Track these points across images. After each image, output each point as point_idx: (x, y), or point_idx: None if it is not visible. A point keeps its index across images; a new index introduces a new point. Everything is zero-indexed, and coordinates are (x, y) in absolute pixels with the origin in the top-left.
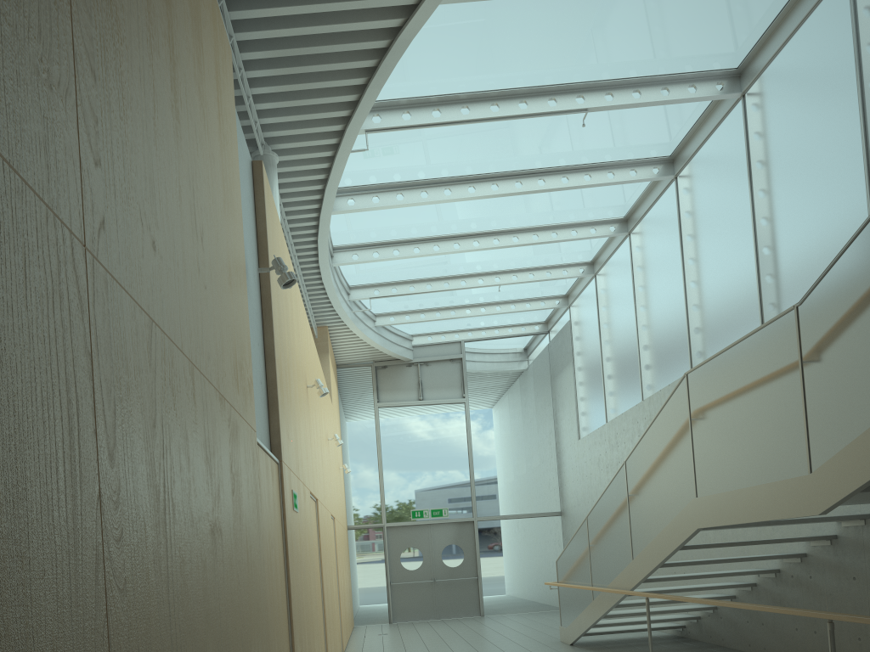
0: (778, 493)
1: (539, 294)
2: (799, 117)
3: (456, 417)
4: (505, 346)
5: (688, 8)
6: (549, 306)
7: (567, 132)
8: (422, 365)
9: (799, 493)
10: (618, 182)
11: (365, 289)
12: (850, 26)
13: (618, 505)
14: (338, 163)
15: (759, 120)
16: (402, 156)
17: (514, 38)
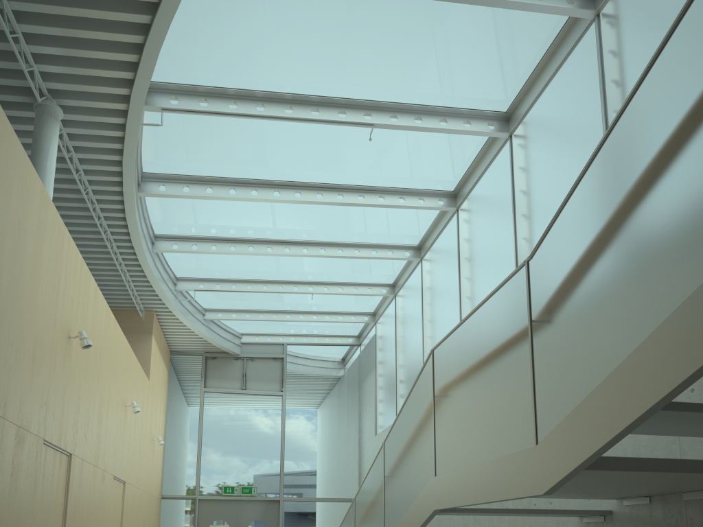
0: (505, 470)
1: (350, 308)
2: (553, 147)
3: (273, 407)
4: (322, 352)
5: (460, 40)
6: (358, 320)
7: (360, 150)
8: (248, 360)
9: (524, 469)
10: (408, 206)
11: (191, 281)
12: (597, 65)
13: (377, 486)
14: (130, 132)
15: (522, 154)
16: (208, 149)
17: (301, 39)
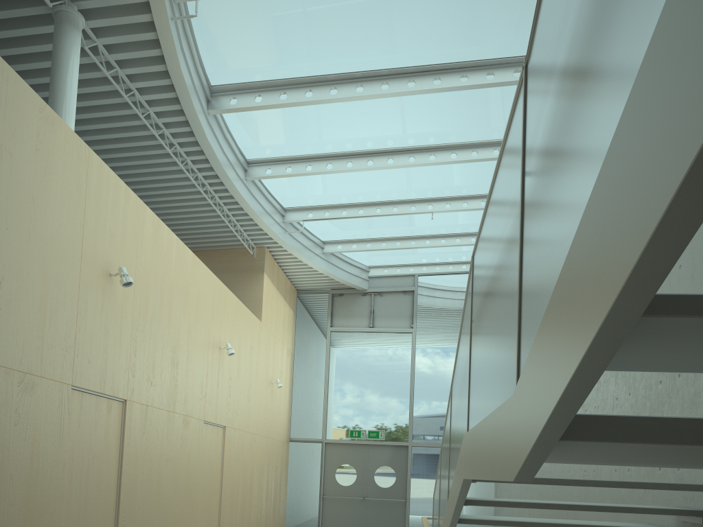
0: (494, 433)
1: None
2: None
3: (402, 345)
4: (458, 282)
5: None
6: None
7: (450, 10)
8: (376, 295)
9: (504, 434)
10: None
11: (300, 211)
12: None
13: (448, 439)
14: (161, 30)
15: None
16: (270, 43)
17: None
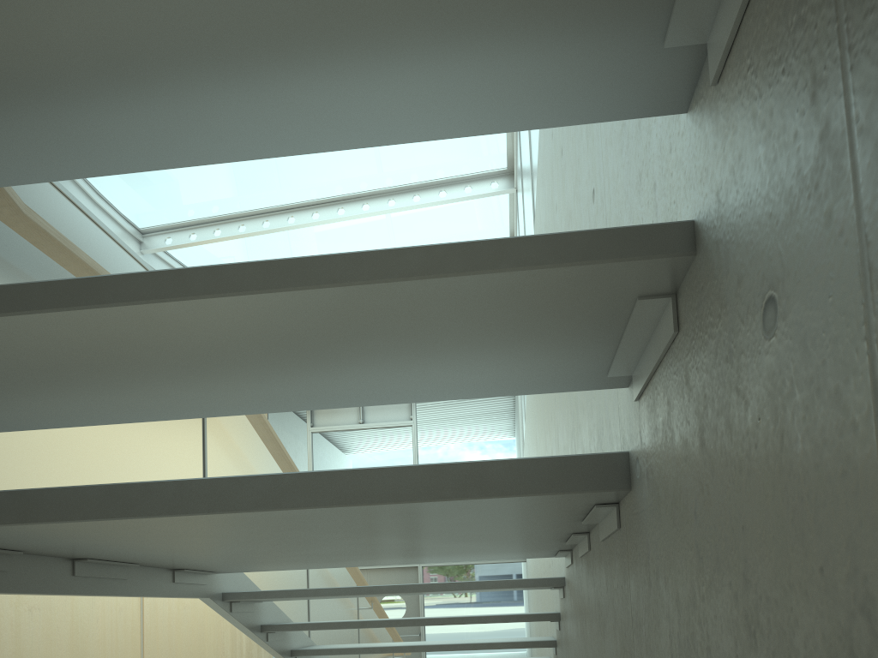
0: None
1: None
2: None
3: (401, 442)
4: None
5: None
6: None
7: None
8: None
9: None
10: None
11: None
12: None
13: None
14: None
15: None
16: None
17: None
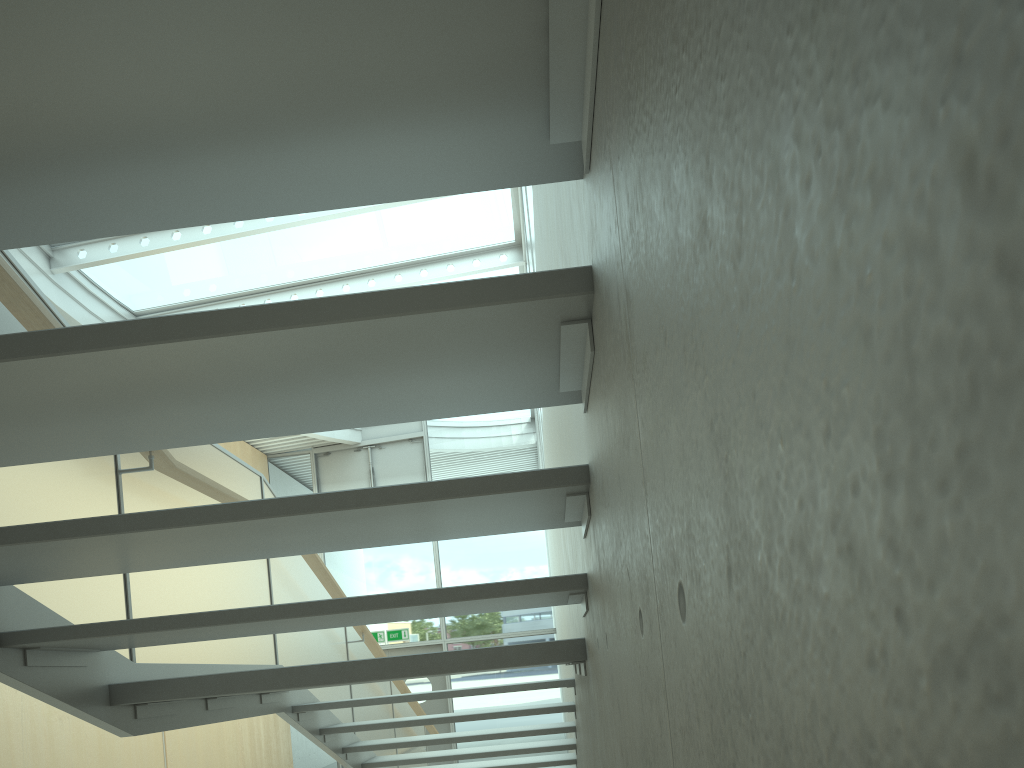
0: None
1: None
2: None
3: None
4: (479, 418)
5: None
6: None
7: None
8: (374, 448)
9: None
10: None
11: None
12: None
13: (356, 654)
14: None
15: None
16: None
17: None
